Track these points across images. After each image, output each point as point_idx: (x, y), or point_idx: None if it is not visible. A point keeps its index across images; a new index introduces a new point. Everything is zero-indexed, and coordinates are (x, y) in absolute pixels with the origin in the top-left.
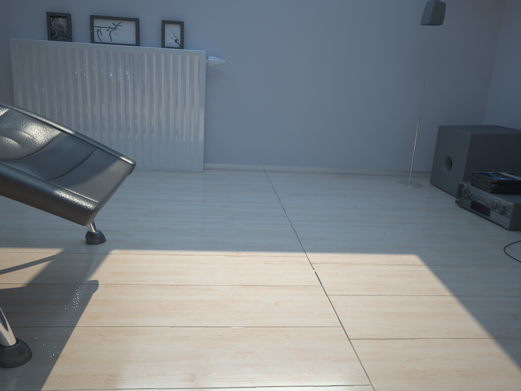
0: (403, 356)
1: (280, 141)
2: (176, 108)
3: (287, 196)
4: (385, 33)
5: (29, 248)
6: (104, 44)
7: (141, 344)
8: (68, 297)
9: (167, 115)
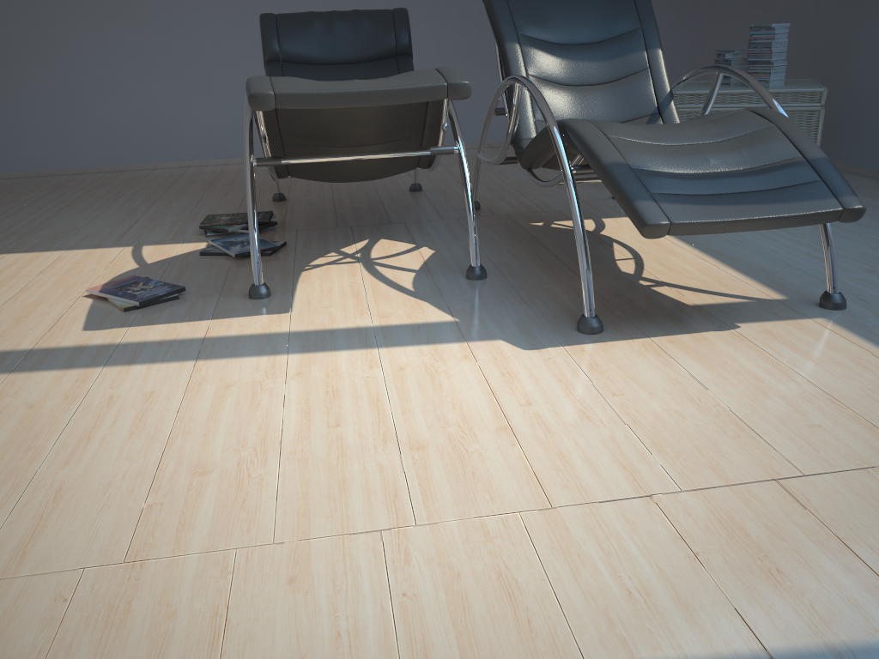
0: (772, 522)
1: None
2: None
3: None
4: None
5: (765, 286)
6: None
7: (647, 366)
8: (692, 324)
9: None
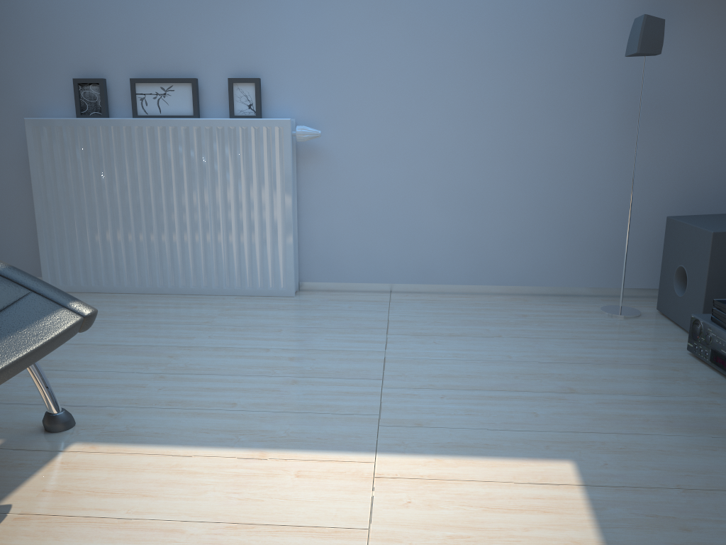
0: None
1: (412, 246)
2: (251, 203)
3: (402, 338)
4: (572, 73)
5: None
6: (151, 117)
7: None
8: None
9: (239, 215)
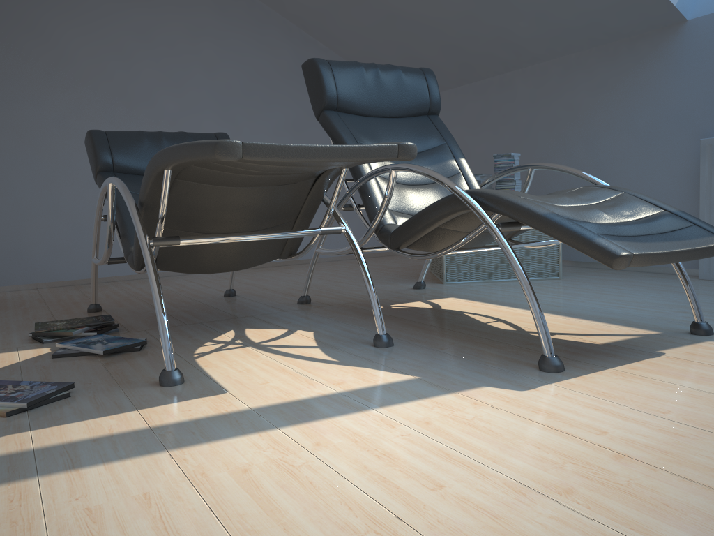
0: None
1: None
2: None
3: None
4: None
5: (631, 327)
6: None
7: (649, 388)
8: (625, 355)
9: None
